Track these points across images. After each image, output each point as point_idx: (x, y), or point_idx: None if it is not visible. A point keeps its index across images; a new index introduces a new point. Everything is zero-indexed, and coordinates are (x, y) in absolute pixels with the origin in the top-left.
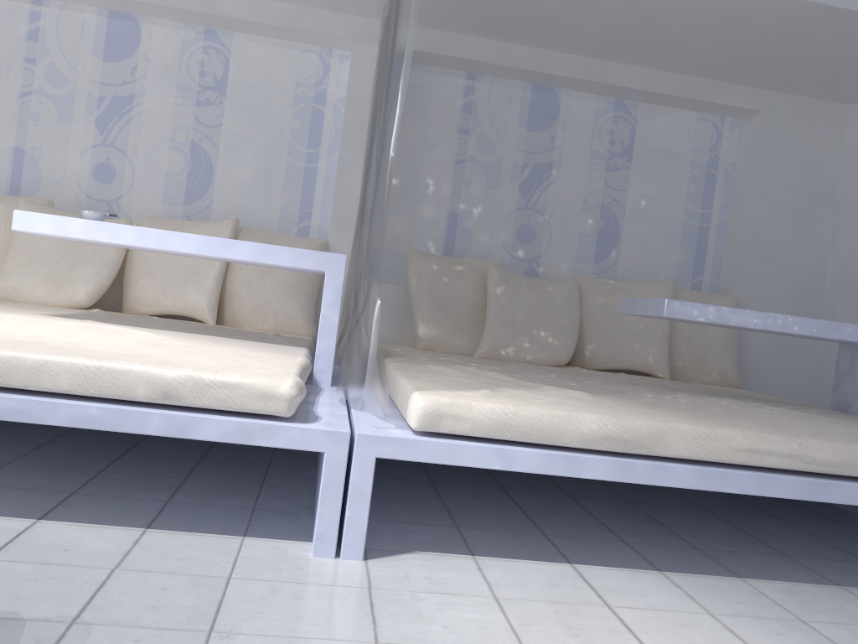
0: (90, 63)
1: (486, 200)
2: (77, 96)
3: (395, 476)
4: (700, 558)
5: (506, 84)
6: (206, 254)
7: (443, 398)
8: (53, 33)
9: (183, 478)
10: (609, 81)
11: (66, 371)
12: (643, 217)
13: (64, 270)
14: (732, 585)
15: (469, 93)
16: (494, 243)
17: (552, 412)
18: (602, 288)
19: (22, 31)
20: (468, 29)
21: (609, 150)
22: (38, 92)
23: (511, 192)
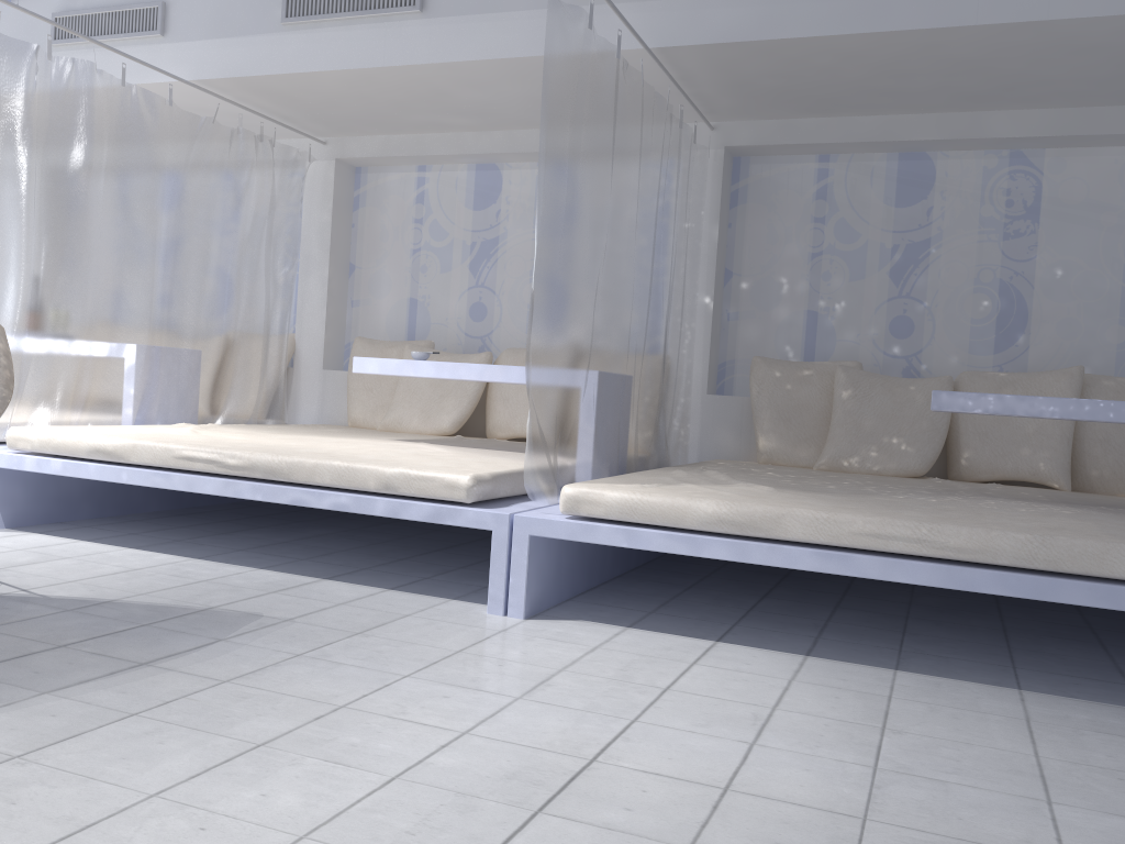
0: (463, 214)
1: (850, 293)
2: (454, 245)
3: (660, 580)
4: (882, 655)
5: (866, 159)
6: (485, 380)
7: (583, 487)
8: (434, 194)
9: (459, 567)
10: (983, 135)
11: (328, 470)
12: (1060, 290)
13: (435, 402)
14: (870, 672)
15: (823, 177)
16: (863, 341)
17: (675, 497)
18: (987, 384)
19: (412, 196)
20: (799, 113)
21: (1006, 214)
22: (425, 247)
23: (880, 280)
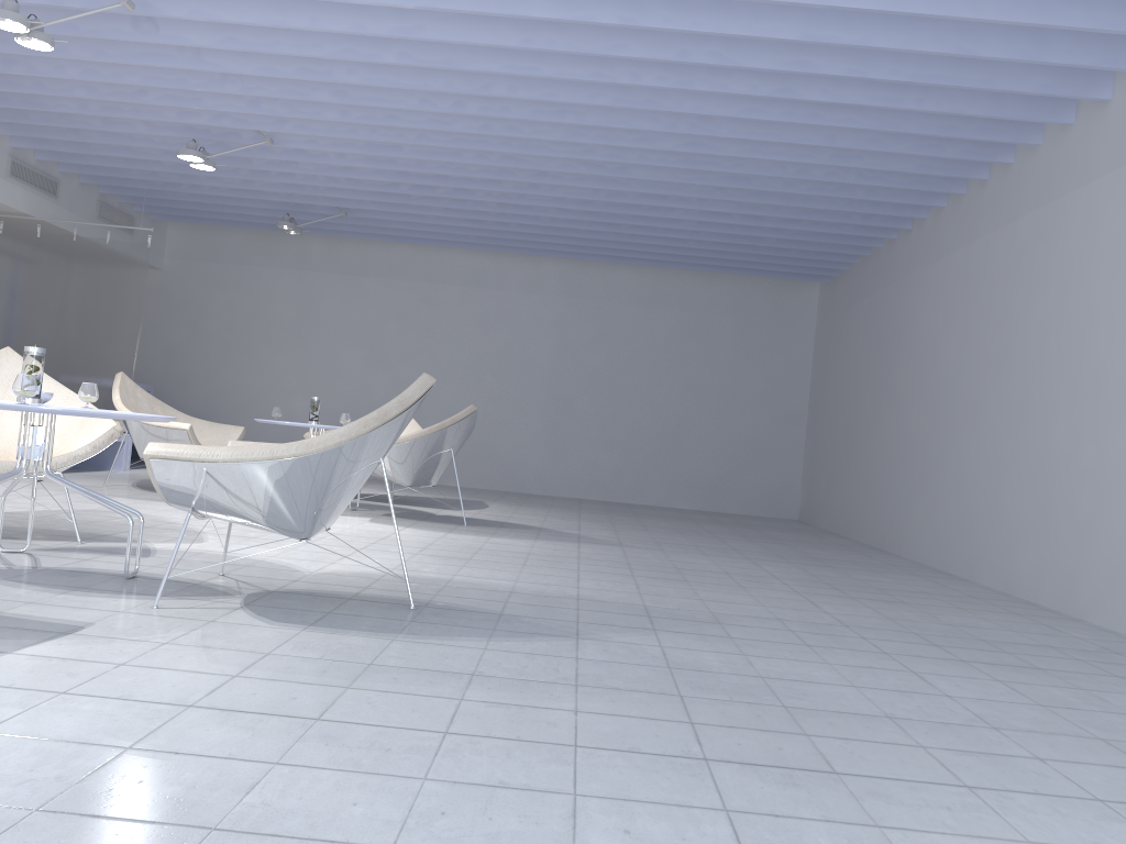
0: None
1: None
2: None
3: None
4: None
5: None
6: None
7: None
8: None
9: None
10: None
11: None
12: None
13: None
14: None
15: None
16: None
17: None
18: None
19: None
20: None
21: None
22: None
23: None
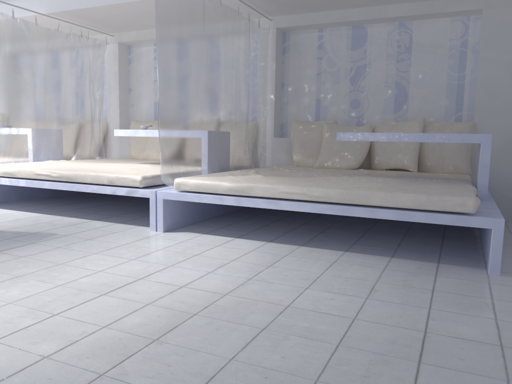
0: None
1: (333, 90)
2: None
3: (237, 216)
4: (301, 241)
5: (338, 29)
6: None
7: (182, 178)
8: None
9: None
10: (383, 16)
11: (89, 176)
12: (420, 84)
13: None
14: (288, 247)
15: (320, 39)
16: (339, 111)
17: (215, 181)
18: (386, 127)
19: (152, 57)
20: (305, 11)
21: (397, 51)
22: None
23: (345, 84)
